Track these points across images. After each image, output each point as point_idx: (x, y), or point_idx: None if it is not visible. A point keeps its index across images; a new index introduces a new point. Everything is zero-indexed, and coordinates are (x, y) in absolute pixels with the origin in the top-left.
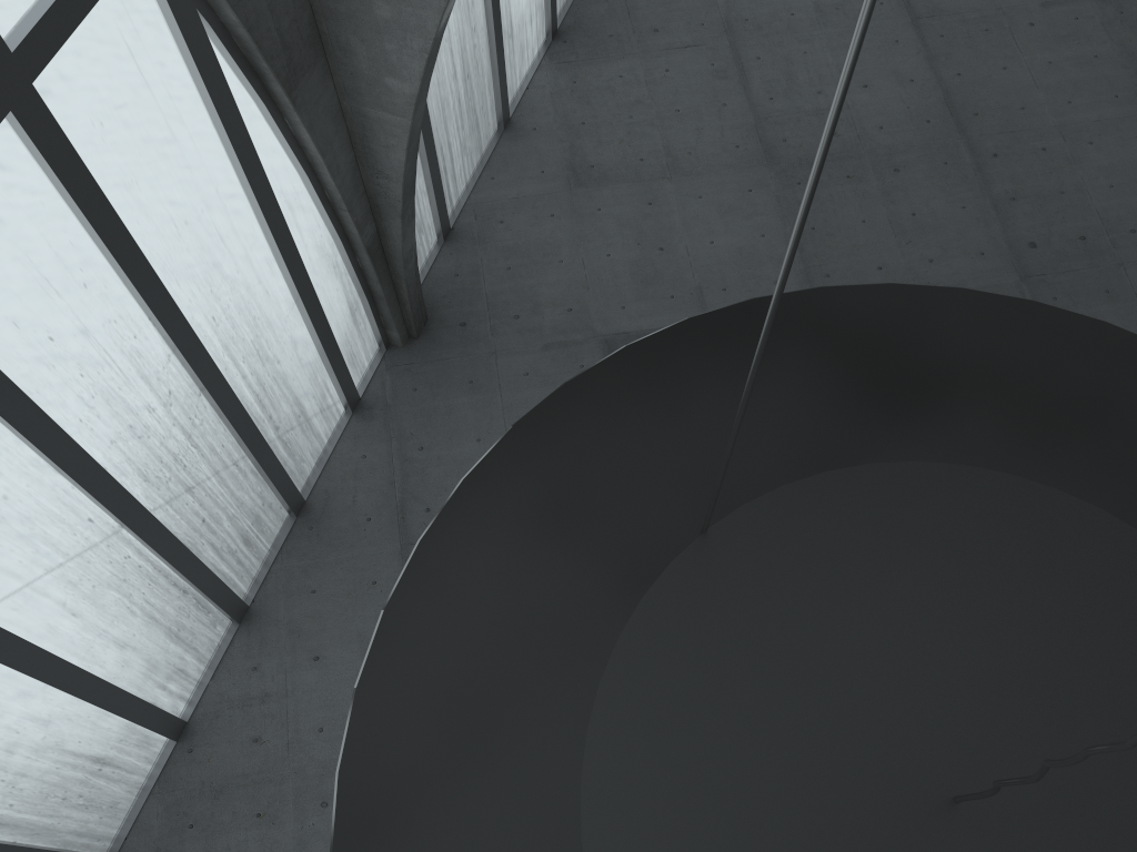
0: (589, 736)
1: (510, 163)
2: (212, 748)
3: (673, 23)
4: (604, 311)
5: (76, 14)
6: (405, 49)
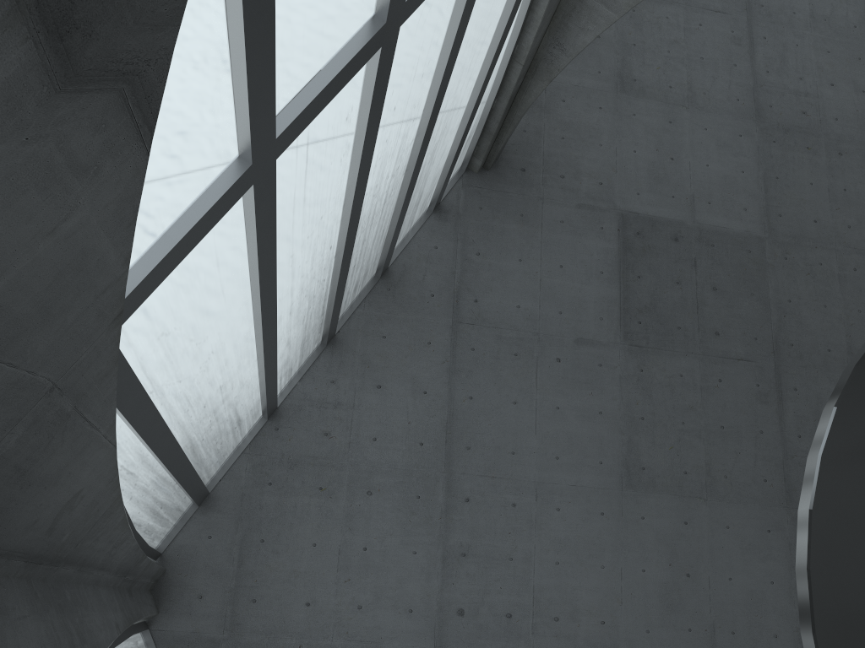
0: None
1: (577, 57)
2: (293, 431)
3: None
4: (624, 192)
5: None
6: None
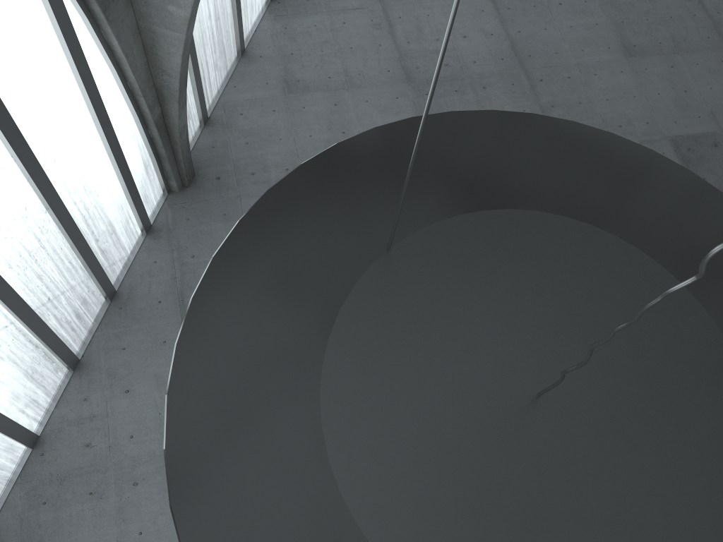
0: (324, 367)
1: (246, 77)
2: (57, 452)
3: None
4: None
5: None
6: None
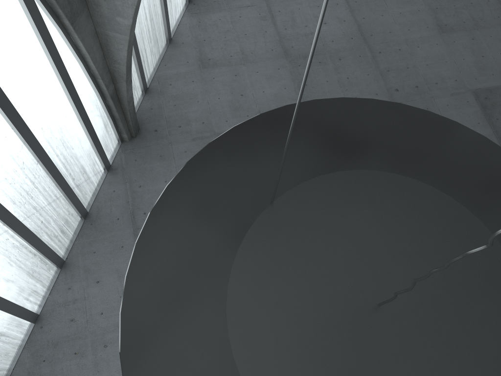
0: (228, 289)
1: (173, 58)
2: (51, 325)
3: None
4: (218, 123)
5: None
6: (125, 4)
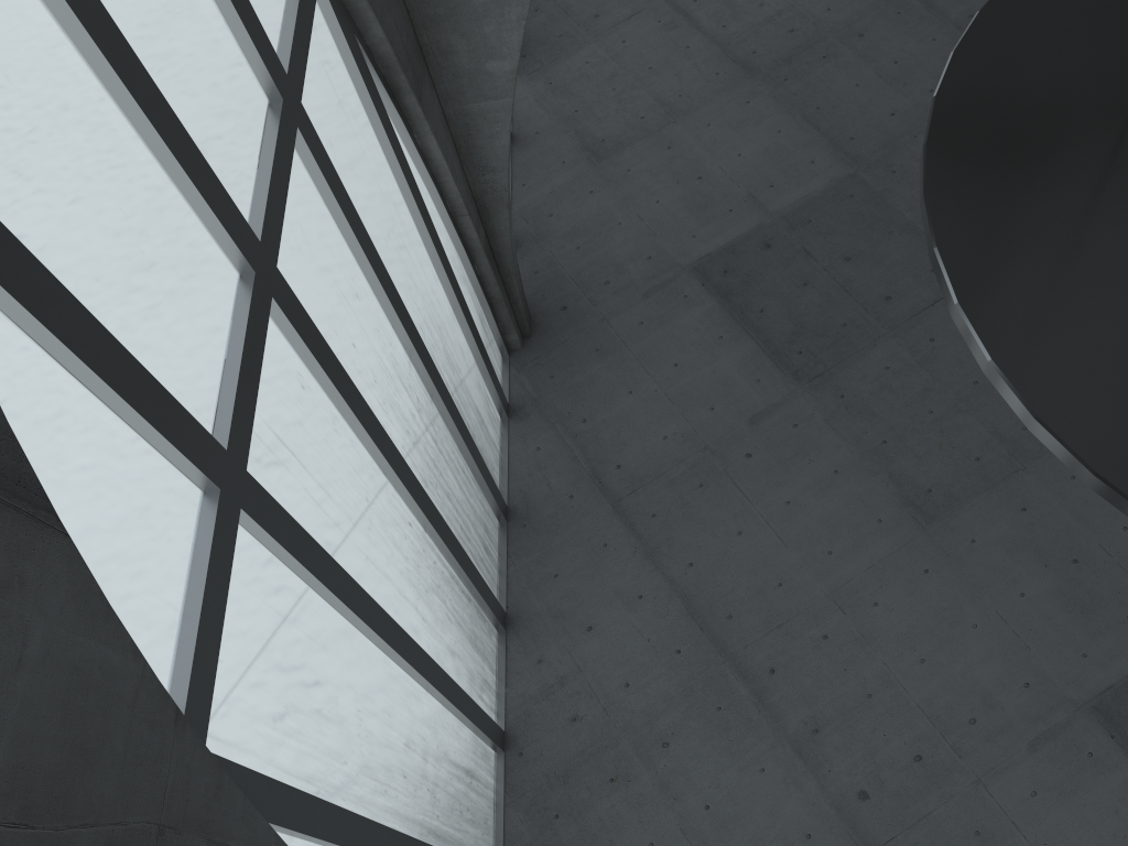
0: None
1: (531, 167)
2: (539, 743)
3: (608, 5)
4: (679, 246)
5: (305, 40)
6: (504, 25)
